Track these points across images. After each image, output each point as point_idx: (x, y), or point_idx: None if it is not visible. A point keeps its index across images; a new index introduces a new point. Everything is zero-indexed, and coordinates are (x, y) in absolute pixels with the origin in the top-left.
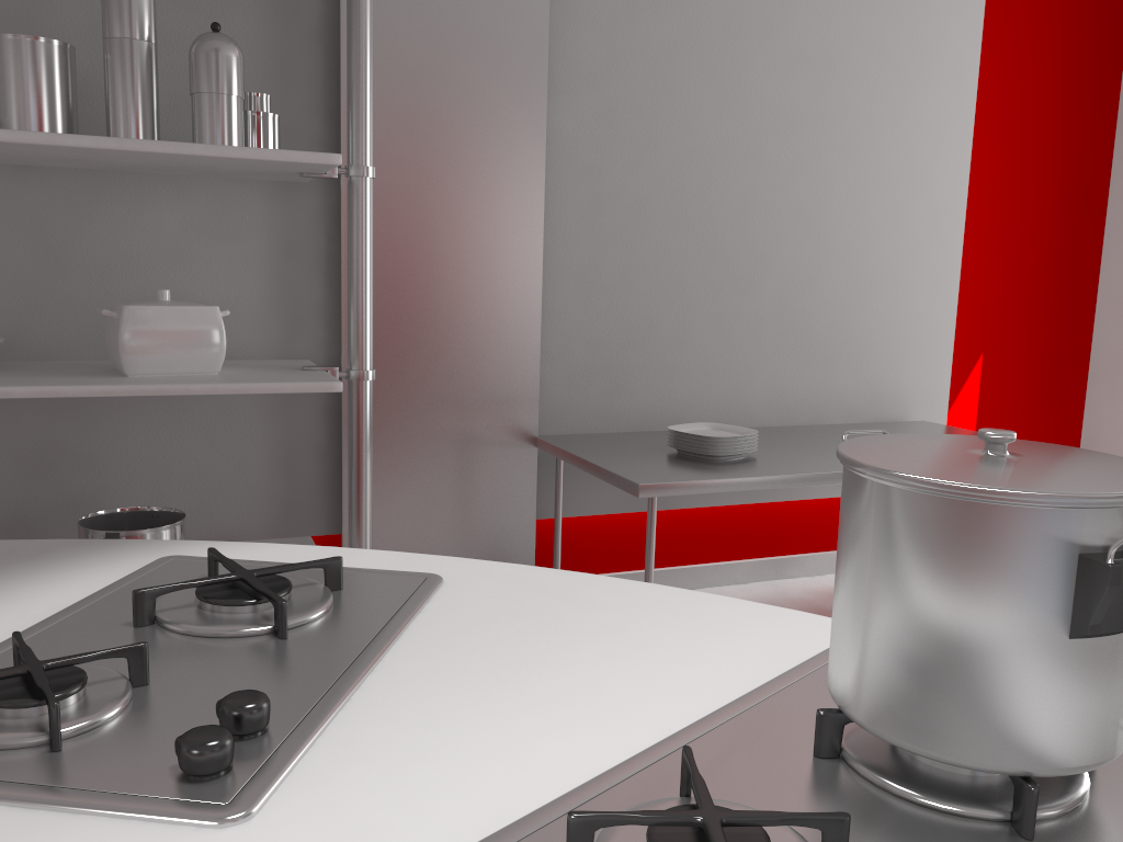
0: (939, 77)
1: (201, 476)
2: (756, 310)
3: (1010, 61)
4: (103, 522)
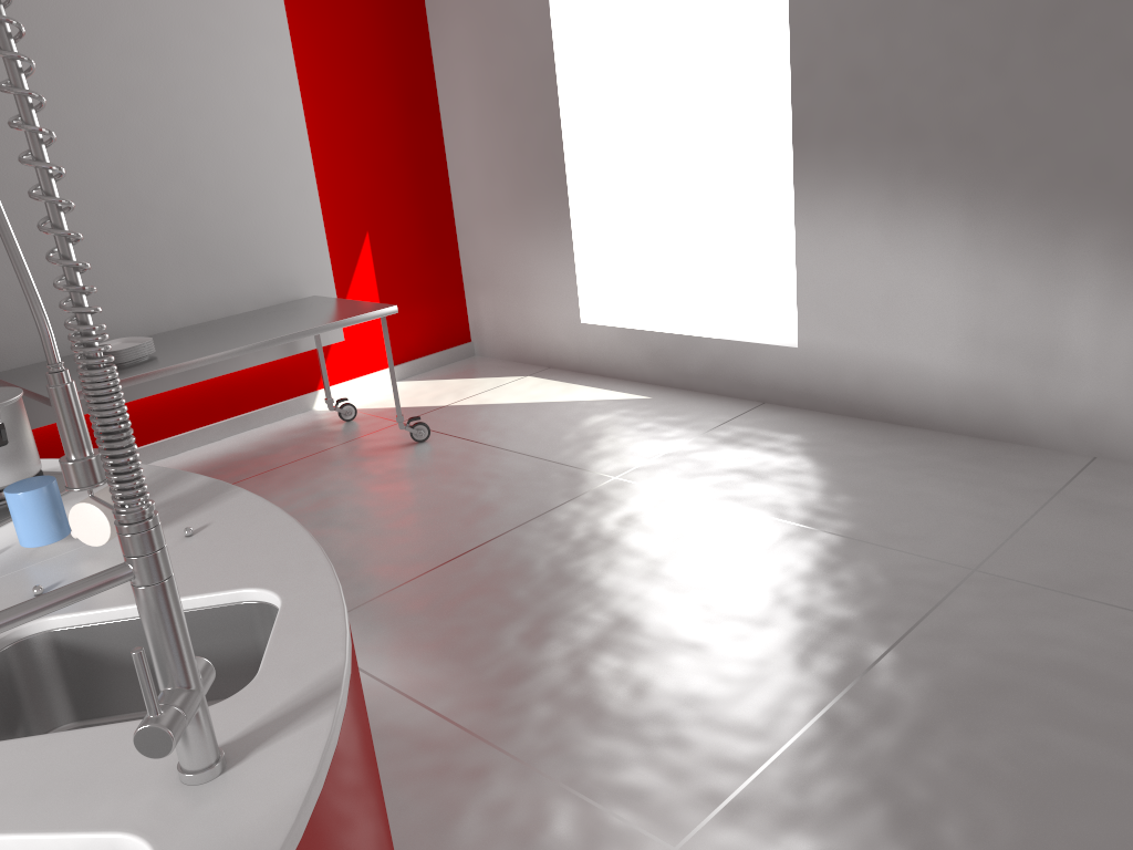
0: (257, 41)
1: None
2: (154, 243)
3: (330, 8)
4: None
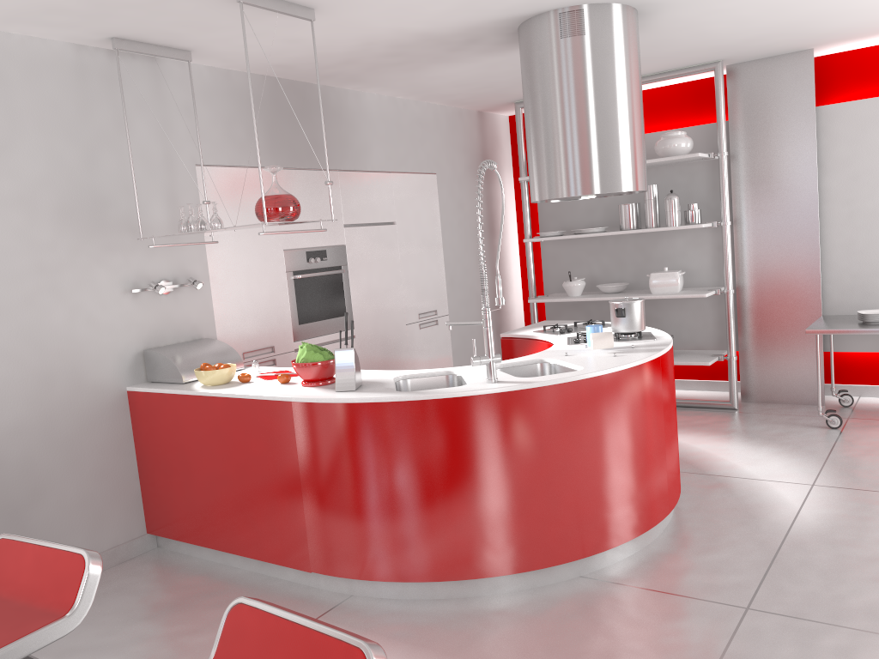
0: None
1: (691, 327)
2: None
3: None
4: None
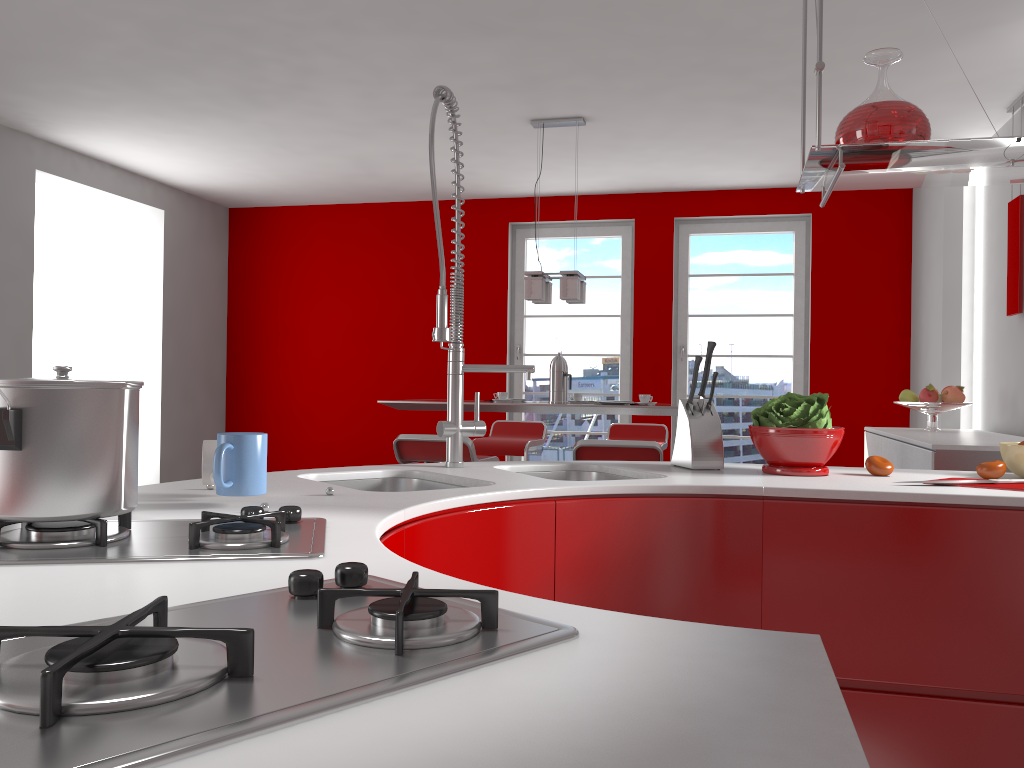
0: None
1: None
2: None
3: None
4: None
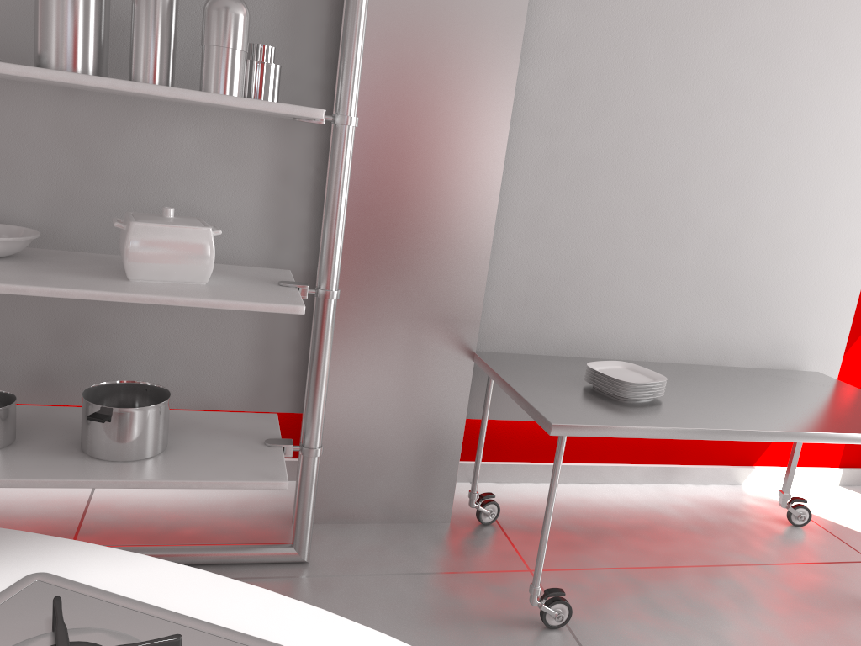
0: None
1: (194, 355)
2: (680, 262)
3: None
4: (106, 391)
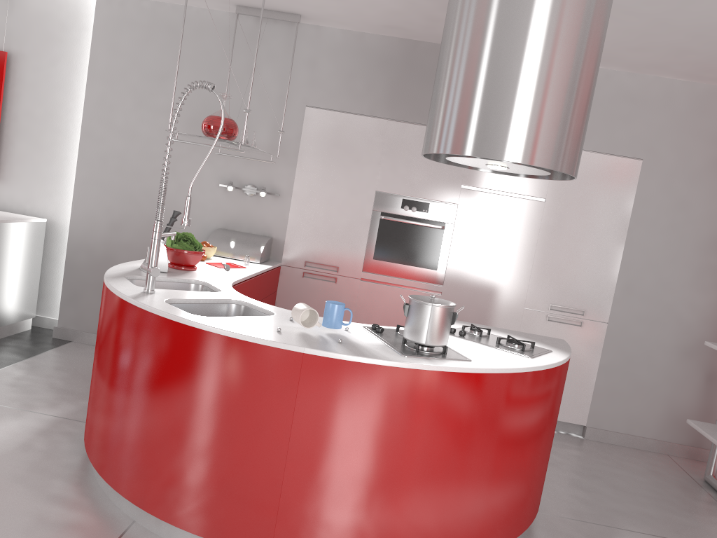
0: None
1: None
2: None
3: None
4: None
